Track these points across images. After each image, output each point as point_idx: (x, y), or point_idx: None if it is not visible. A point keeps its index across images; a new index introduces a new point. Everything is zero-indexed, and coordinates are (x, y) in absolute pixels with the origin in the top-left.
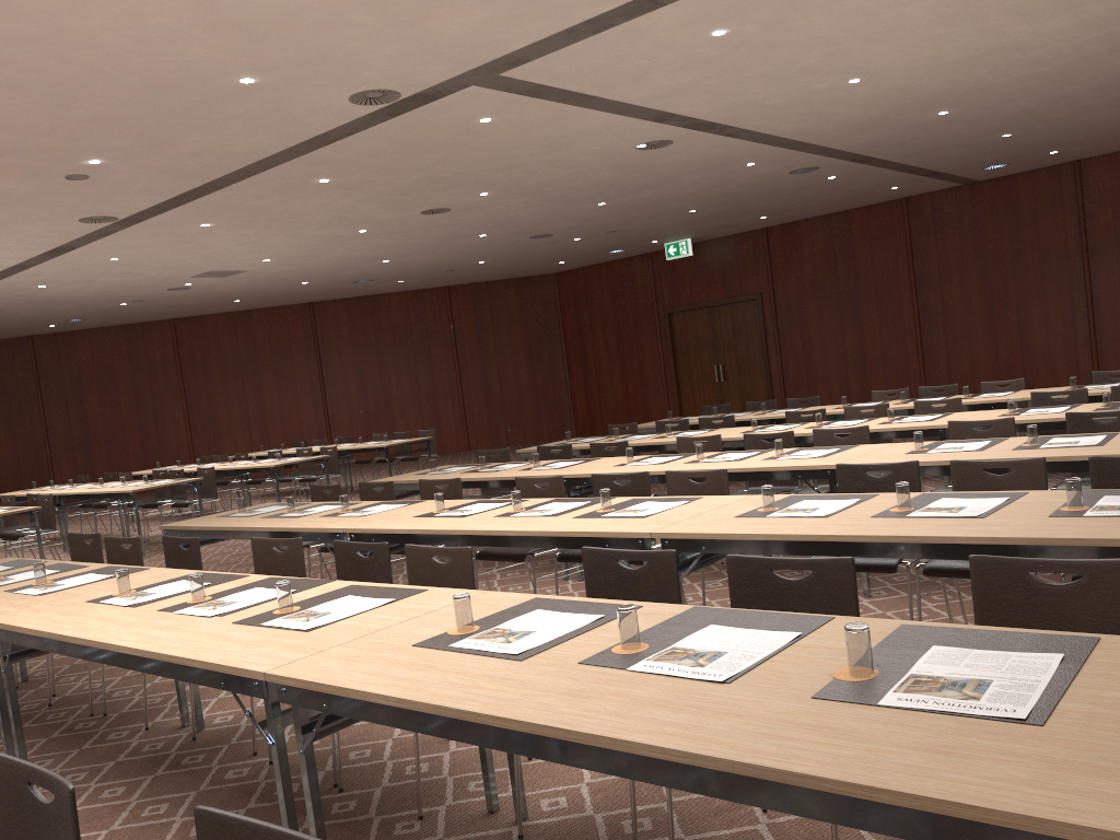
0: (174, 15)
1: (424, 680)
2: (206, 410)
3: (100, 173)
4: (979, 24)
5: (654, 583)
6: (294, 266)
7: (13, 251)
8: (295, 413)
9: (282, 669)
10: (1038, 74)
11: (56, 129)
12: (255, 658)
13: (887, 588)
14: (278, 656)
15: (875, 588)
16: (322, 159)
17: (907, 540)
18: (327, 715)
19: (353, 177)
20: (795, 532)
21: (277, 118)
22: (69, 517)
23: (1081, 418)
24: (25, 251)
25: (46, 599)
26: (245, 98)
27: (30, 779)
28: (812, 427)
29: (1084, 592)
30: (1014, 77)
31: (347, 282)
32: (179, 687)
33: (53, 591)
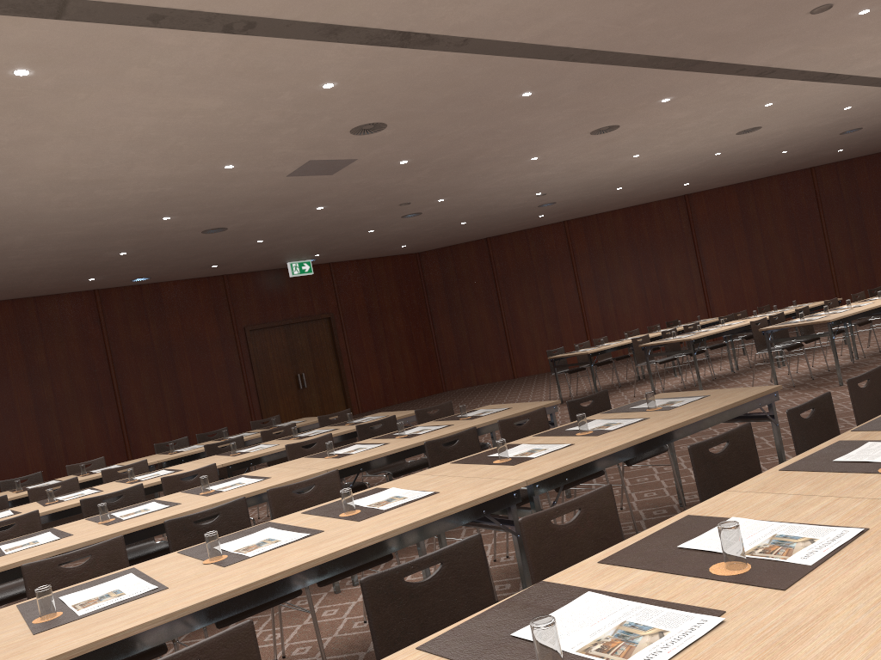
0: None
1: None
2: None
3: None
4: (138, 153)
5: (737, 457)
6: None
7: None
8: None
9: None
10: (75, 213)
11: None
12: None
13: (347, 578)
14: None
15: (339, 582)
16: None
17: (678, 426)
18: None
19: None
20: (616, 443)
21: None
22: None
23: (364, 428)
24: None
25: None
26: None
27: None
28: (48, 504)
29: (871, 387)
30: (63, 210)
31: None
32: None
33: None
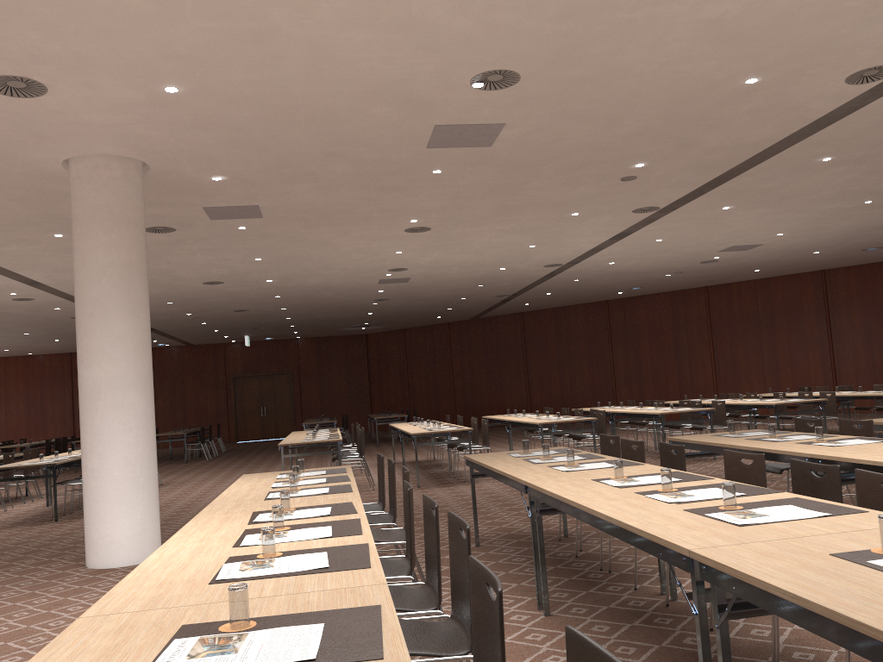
0: (688, 38)
1: (827, 585)
2: (728, 358)
3: (643, 173)
4: None
5: None
6: (805, 238)
7: (591, 237)
8: (804, 364)
9: (704, 550)
10: None
11: (611, 144)
12: (687, 538)
13: None
14: (705, 540)
15: None
16: (823, 139)
17: None
18: (743, 601)
19: (855, 153)
20: None
21: (779, 109)
22: (622, 431)
23: None
24: (598, 237)
25: (568, 475)
26: (750, 96)
27: (487, 580)
28: None
29: None
30: None
31: (856, 250)
32: (660, 561)
33: (574, 470)
